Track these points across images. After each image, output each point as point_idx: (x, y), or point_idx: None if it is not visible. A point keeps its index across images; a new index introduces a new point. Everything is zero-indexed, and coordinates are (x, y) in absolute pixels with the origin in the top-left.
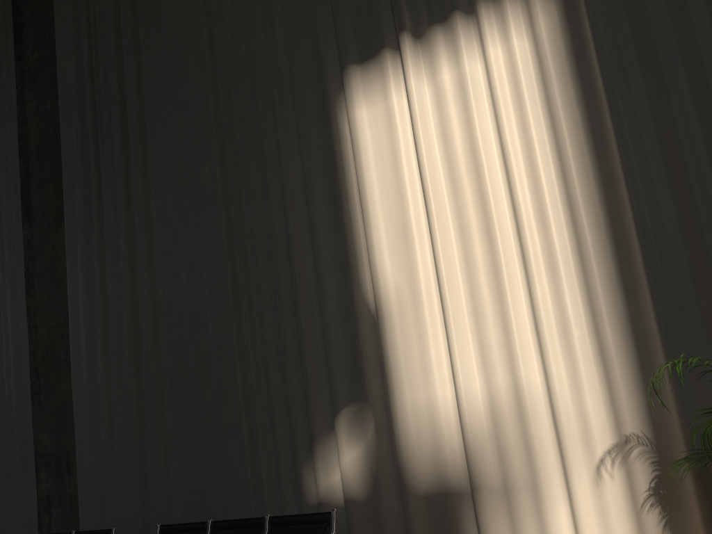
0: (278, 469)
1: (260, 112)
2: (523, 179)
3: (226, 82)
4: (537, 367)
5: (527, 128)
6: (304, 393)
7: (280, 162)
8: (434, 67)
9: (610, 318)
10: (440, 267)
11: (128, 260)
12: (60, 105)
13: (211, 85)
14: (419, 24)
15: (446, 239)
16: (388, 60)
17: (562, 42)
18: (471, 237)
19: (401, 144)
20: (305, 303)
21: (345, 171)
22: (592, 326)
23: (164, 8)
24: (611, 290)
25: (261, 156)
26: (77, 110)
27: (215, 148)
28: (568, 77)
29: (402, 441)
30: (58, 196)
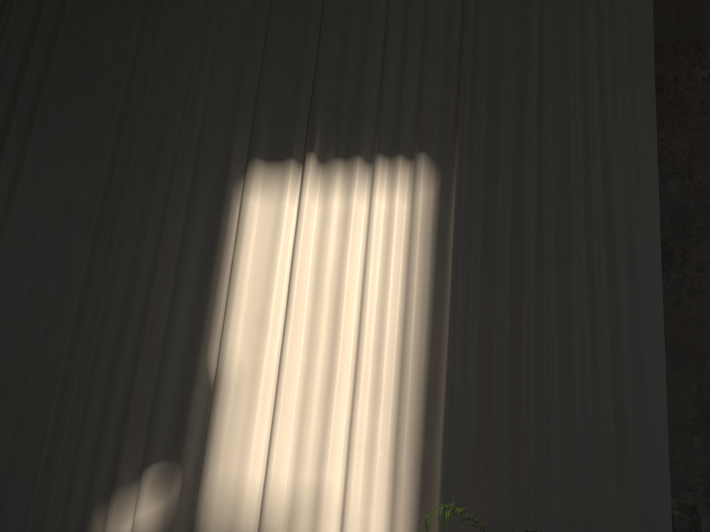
0: (67, 505)
1: (160, 162)
2: (373, 313)
3: (135, 120)
4: (340, 473)
5: (387, 273)
6: (120, 438)
7: (165, 215)
8: (328, 192)
9: (408, 449)
10: (284, 362)
11: None
12: None
13: (118, 117)
14: (326, 151)
15: (296, 339)
16: (291, 169)
17: (432, 217)
18: (317, 345)
19: (281, 243)
20: (148, 352)
21: (224, 246)
22: (393, 451)
23: (93, 25)
24: (415, 426)
25: (147, 201)
26: None
27: (104, 175)
28: (428, 246)
29: (203, 509)
30: None
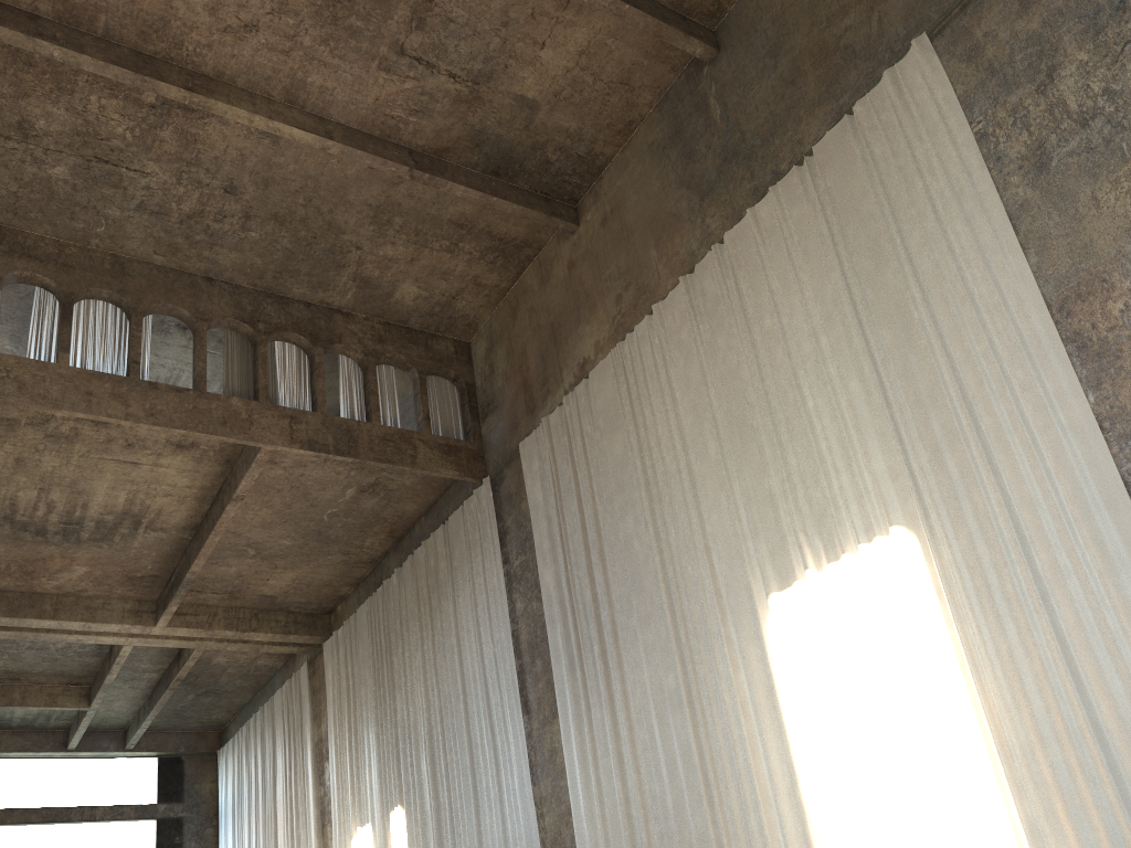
0: None
1: (708, 629)
2: (914, 698)
3: (678, 600)
4: None
5: (909, 655)
6: None
7: (729, 674)
8: (835, 598)
9: (991, 819)
10: (861, 773)
11: (616, 757)
12: (545, 611)
13: (666, 603)
14: (821, 560)
15: (864, 747)
16: (800, 591)
17: (926, 583)
18: (882, 745)
19: (820, 662)
20: (764, 800)
21: (780, 683)
22: (982, 825)
23: (622, 532)
24: (990, 795)
25: (713, 667)
26: (560, 616)
27: (676, 659)
28: (934, 613)
29: None
30: (550, 690)
